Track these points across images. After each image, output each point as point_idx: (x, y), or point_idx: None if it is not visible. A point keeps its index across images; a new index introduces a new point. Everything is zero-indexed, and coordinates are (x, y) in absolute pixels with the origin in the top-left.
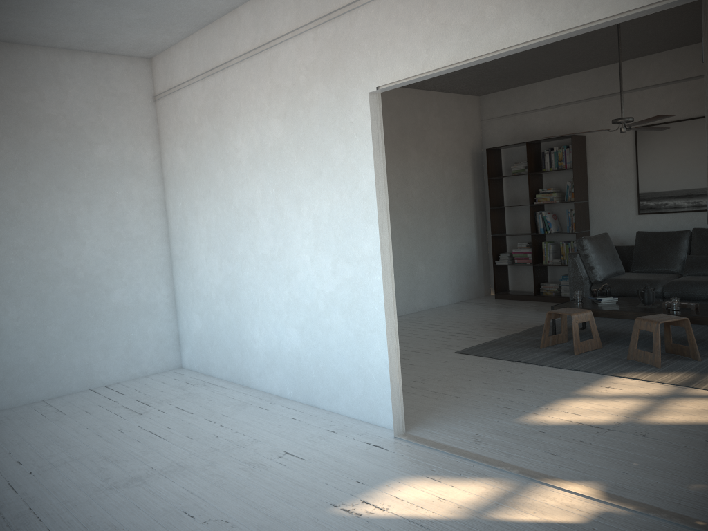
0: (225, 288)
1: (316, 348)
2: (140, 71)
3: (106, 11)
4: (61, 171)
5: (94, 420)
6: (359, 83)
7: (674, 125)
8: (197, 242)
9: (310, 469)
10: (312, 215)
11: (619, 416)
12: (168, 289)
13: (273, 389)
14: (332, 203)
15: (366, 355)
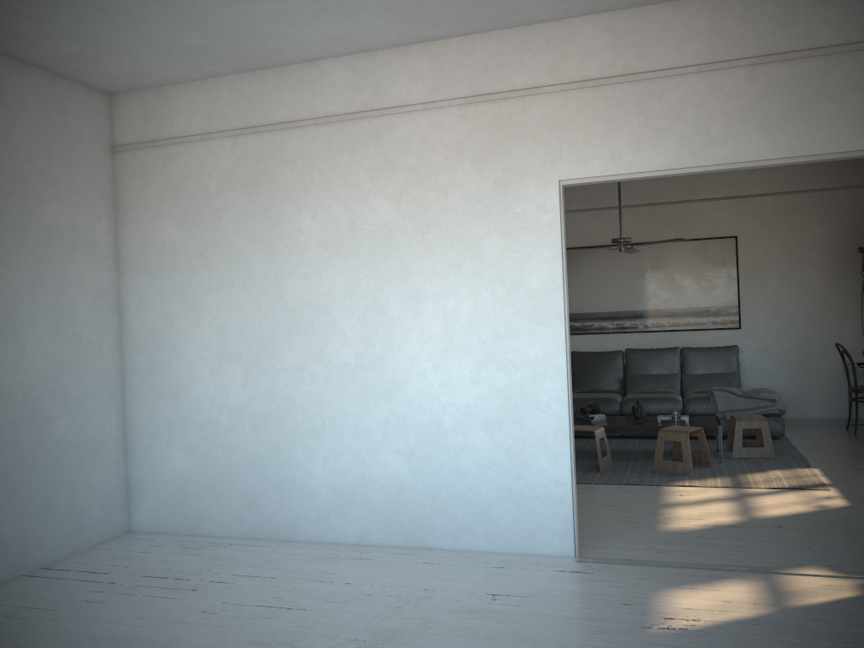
0: (253, 410)
1: (435, 474)
2: (98, 109)
3: (166, 27)
4: (2, 235)
5: (128, 608)
6: (533, 173)
7: (599, 250)
8: (193, 349)
9: (551, 603)
10: (442, 315)
11: (734, 516)
12: (118, 417)
13: (344, 537)
14: (477, 301)
15: (523, 474)
